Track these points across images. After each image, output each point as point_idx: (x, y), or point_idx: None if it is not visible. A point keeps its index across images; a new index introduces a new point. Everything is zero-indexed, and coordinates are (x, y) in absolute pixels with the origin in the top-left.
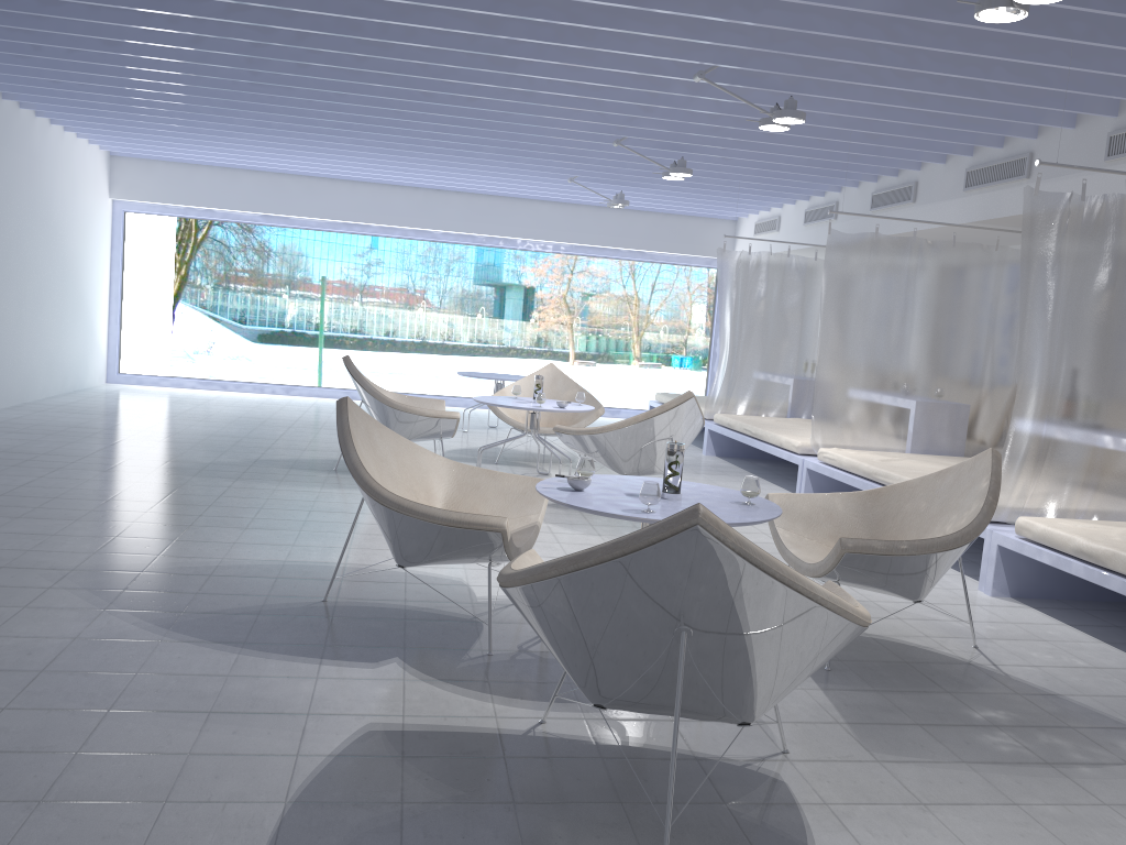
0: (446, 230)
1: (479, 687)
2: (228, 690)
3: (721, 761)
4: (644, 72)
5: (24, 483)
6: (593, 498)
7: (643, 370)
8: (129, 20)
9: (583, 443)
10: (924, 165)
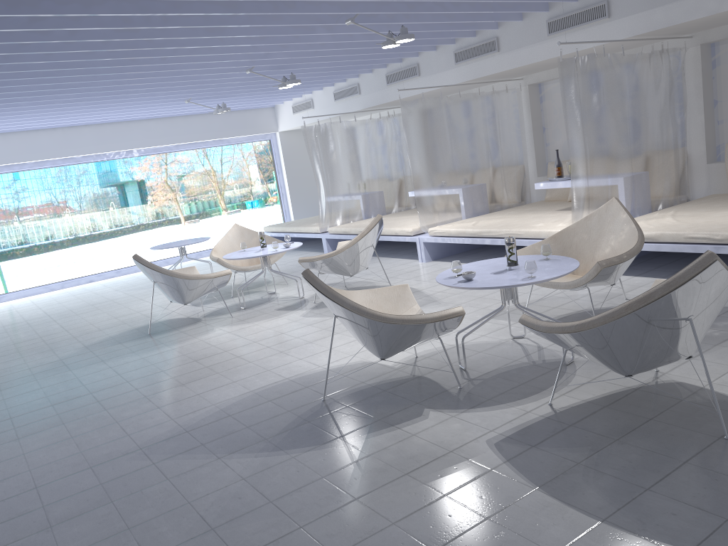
0: (86, 154)
1: (491, 403)
2: (388, 461)
3: (646, 385)
4: (313, 23)
5: None
6: (490, 281)
7: (230, 216)
8: None
9: (324, 264)
10: (420, 53)
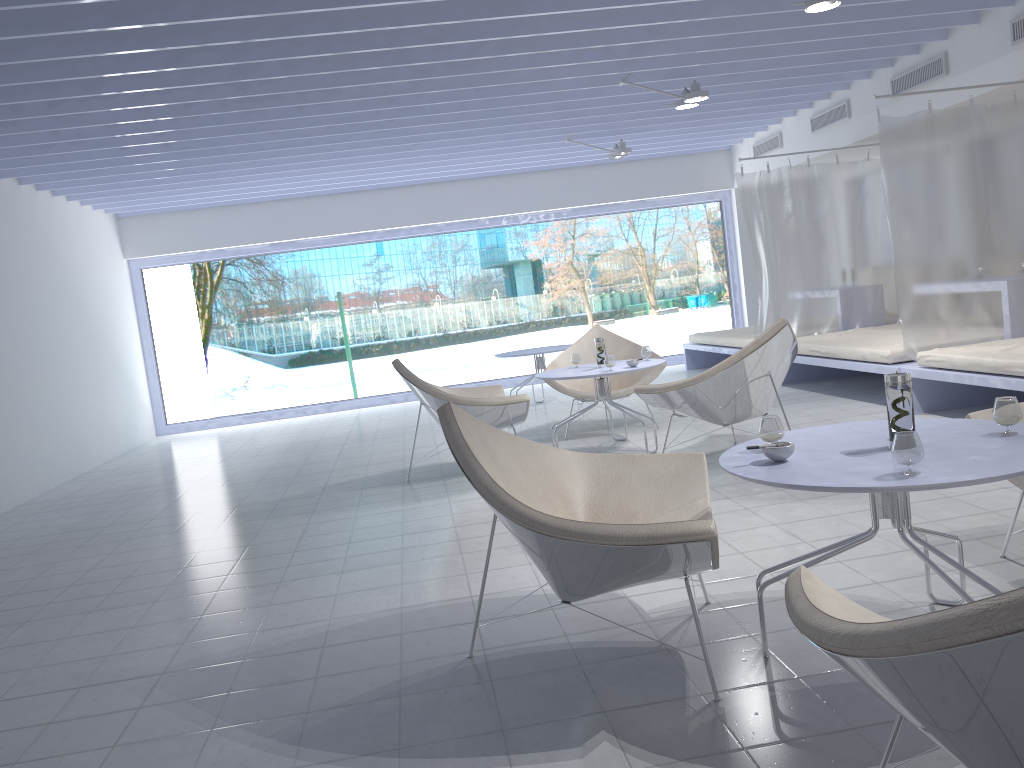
0: (449, 220)
1: (739, 761)
2: None
3: None
4: None
5: (93, 565)
6: (814, 469)
7: (662, 317)
8: (102, 48)
9: (673, 400)
10: (951, 33)
